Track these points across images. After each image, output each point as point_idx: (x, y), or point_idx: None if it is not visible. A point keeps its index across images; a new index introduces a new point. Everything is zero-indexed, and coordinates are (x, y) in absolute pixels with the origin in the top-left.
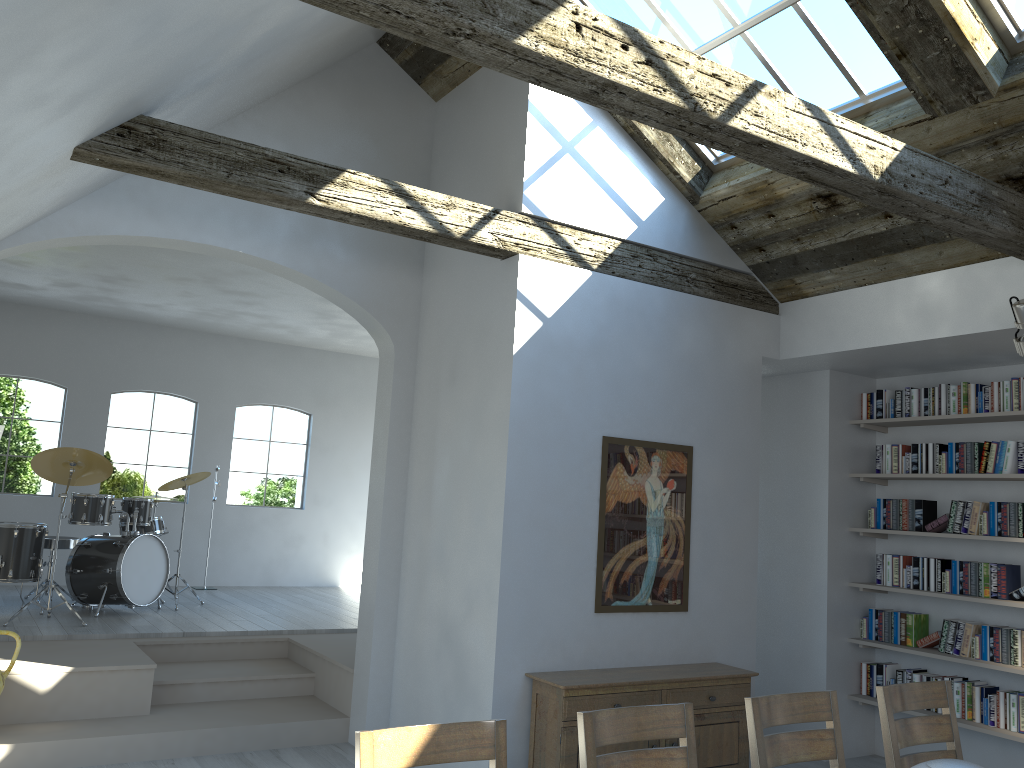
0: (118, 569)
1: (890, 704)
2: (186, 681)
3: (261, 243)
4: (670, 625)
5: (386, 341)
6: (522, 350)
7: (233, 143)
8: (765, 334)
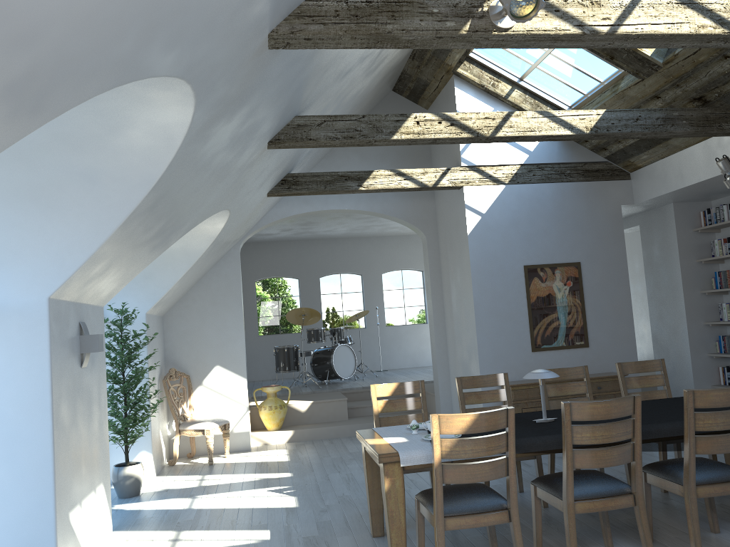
0: (331, 362)
1: (621, 370)
2: (363, 406)
3: (354, 203)
4: (579, 355)
5: (422, 235)
6: (472, 232)
7: (324, 174)
8: (621, 192)
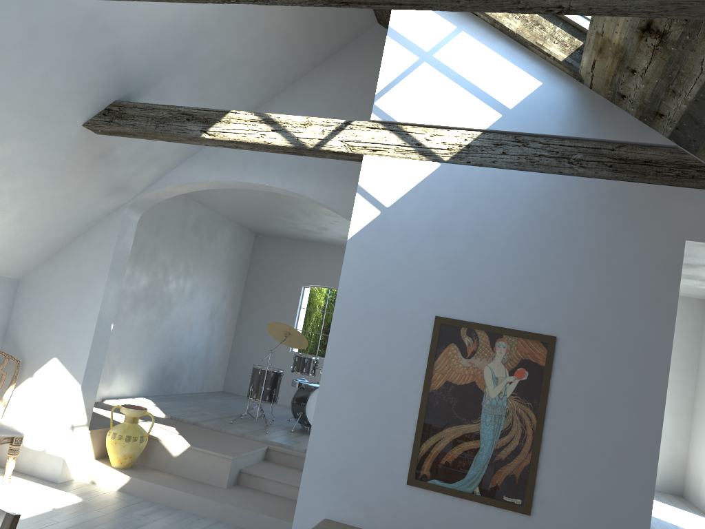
0: (305, 404)
1: None
2: (263, 476)
3: (280, 178)
4: (504, 524)
5: None
6: (356, 235)
7: (161, 107)
8: (694, 214)
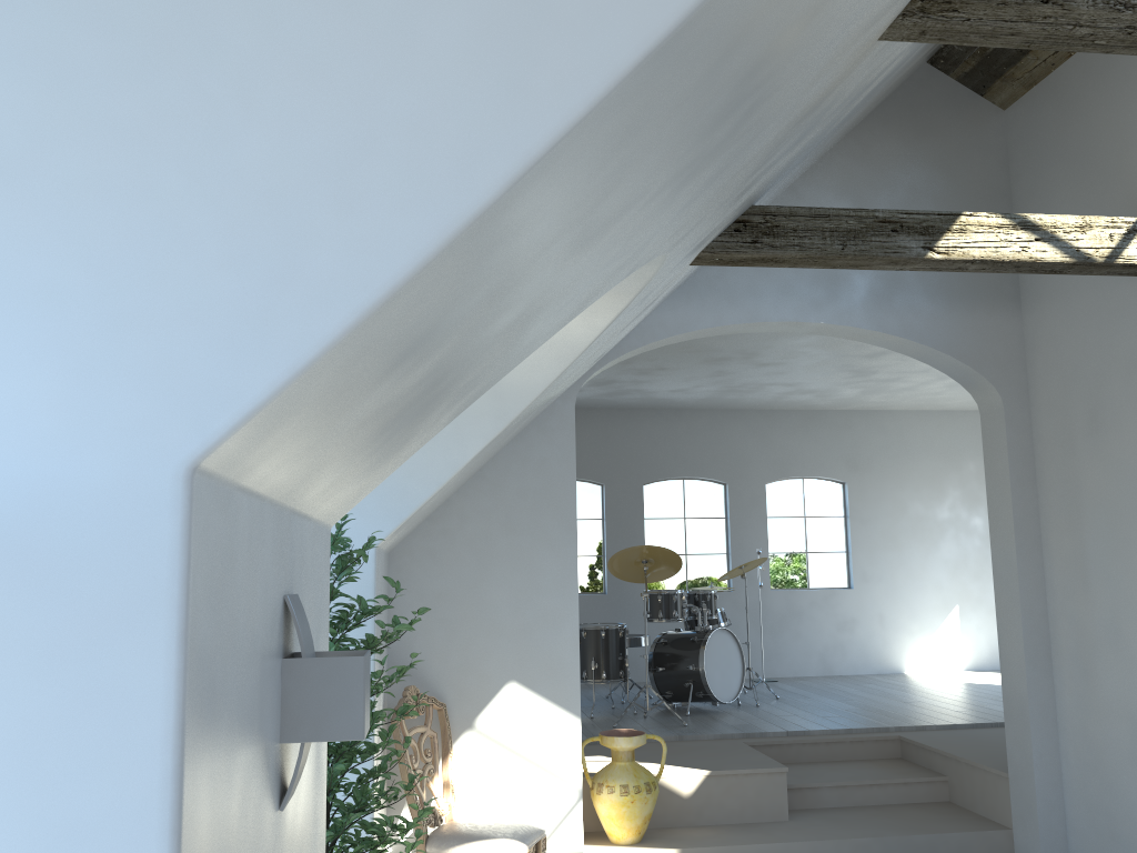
0: (701, 666)
1: None
2: (813, 785)
3: (840, 310)
4: None
5: (989, 394)
6: None
7: (842, 212)
8: None
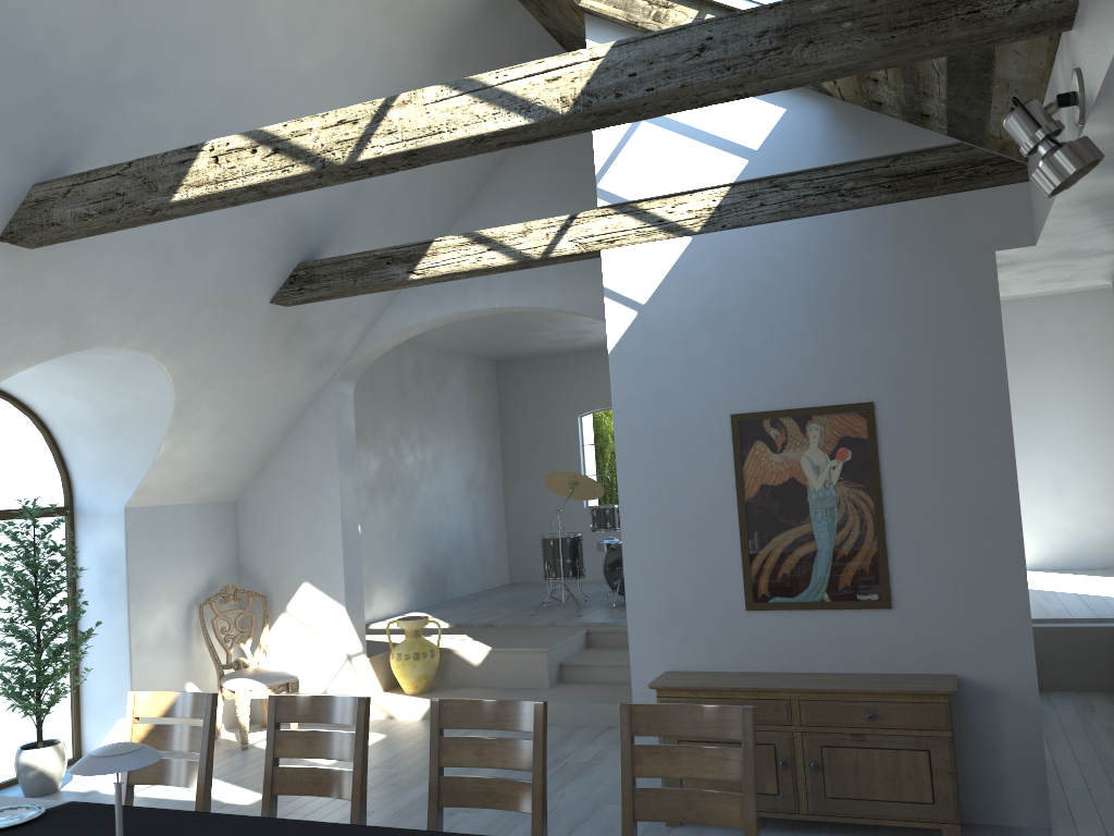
0: (621, 567)
1: (627, 725)
2: (590, 663)
3: (511, 294)
4: (865, 625)
5: None
6: (617, 346)
7: (353, 257)
8: (998, 218)
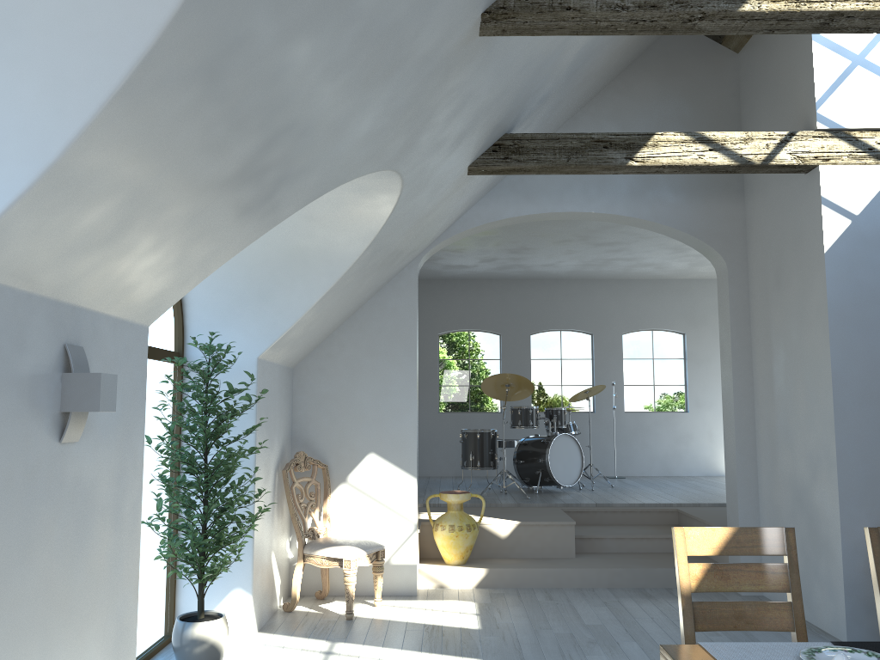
0: (546, 459)
1: None
2: (599, 536)
3: (607, 202)
4: None
5: (719, 261)
6: (833, 248)
7: (568, 136)
8: None
